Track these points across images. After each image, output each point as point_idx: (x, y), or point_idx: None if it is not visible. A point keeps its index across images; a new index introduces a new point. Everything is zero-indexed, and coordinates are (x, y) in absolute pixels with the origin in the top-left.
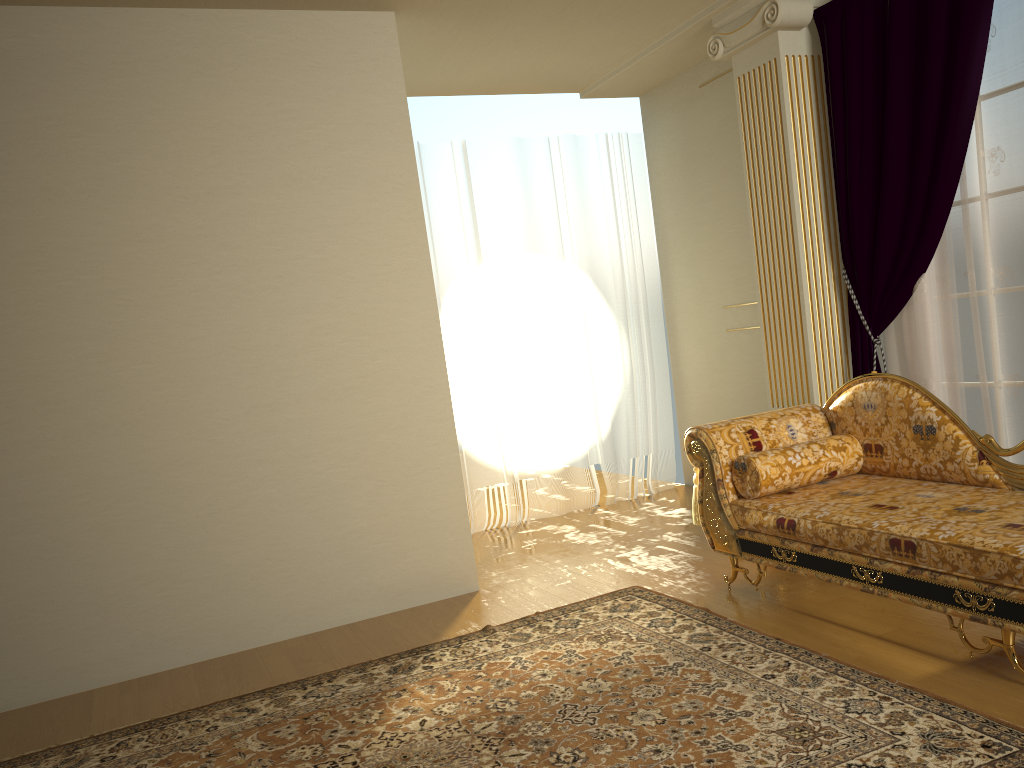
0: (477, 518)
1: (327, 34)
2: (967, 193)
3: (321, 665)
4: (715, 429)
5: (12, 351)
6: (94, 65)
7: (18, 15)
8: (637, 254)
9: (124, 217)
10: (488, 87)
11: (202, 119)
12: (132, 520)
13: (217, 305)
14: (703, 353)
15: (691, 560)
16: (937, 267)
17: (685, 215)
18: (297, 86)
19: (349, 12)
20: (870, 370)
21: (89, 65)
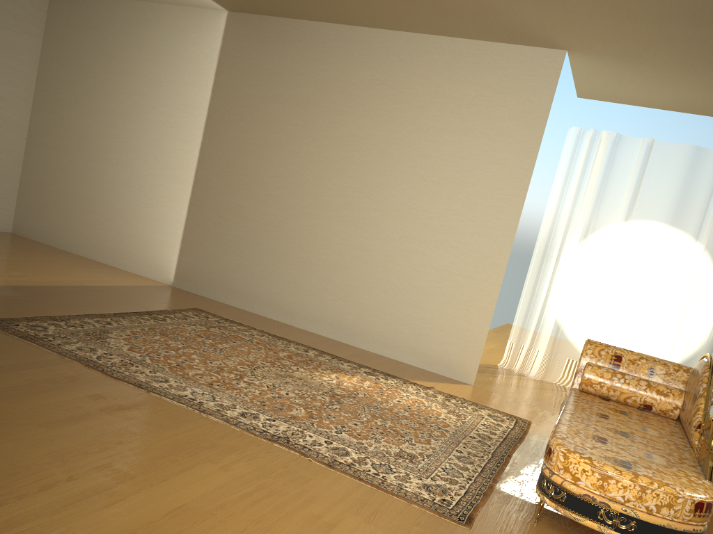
0: (553, 374)
1: (521, 58)
2: None
3: (356, 359)
4: (594, 344)
5: (325, 175)
6: (405, 59)
7: (385, 33)
8: None
9: (388, 130)
10: (683, 108)
11: (440, 92)
12: (335, 264)
13: (409, 182)
14: None
15: None
16: None
17: None
18: (493, 84)
19: (539, 48)
20: None
21: (402, 59)
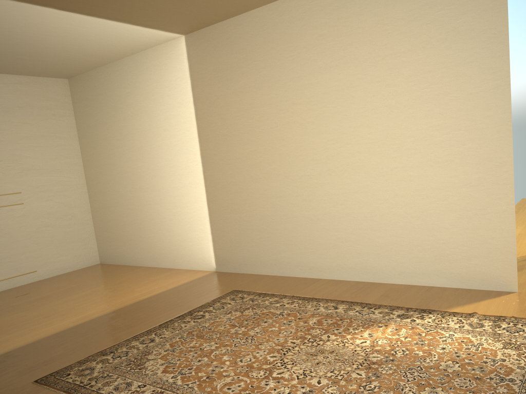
0: None
1: None
2: None
3: (386, 301)
4: None
5: (304, 138)
6: (340, 5)
7: None
8: None
9: (346, 76)
10: None
11: (383, 20)
12: (340, 213)
13: (382, 116)
14: None
15: None
16: None
17: None
18: None
19: None
20: None
21: (337, 6)
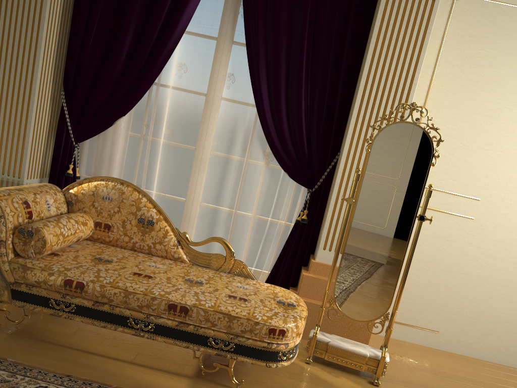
0: None
1: None
2: (163, 81)
3: None
4: (2, 197)
5: None
6: None
7: None
8: None
9: None
10: None
11: None
12: None
13: None
14: None
15: None
16: (128, 115)
17: None
18: None
19: None
20: (68, 163)
21: None
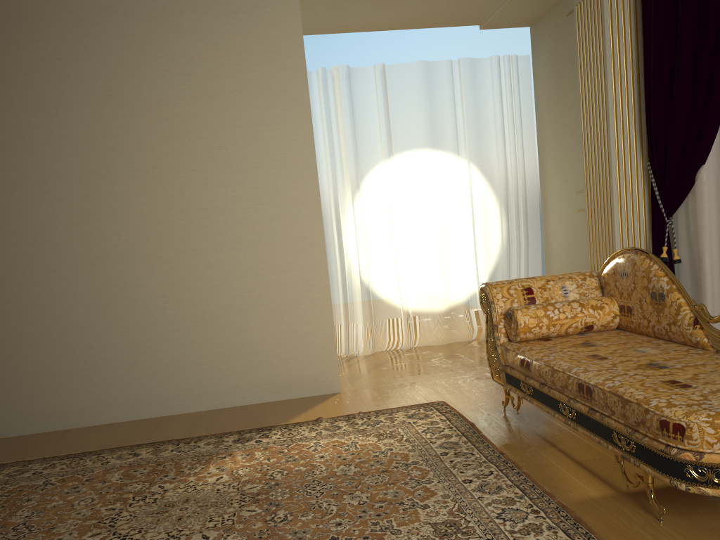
0: (380, 341)
1: None
2: None
3: (202, 431)
4: (497, 285)
5: (30, 207)
6: (86, 17)
7: None
8: (519, 150)
9: (102, 119)
10: (402, 23)
11: (155, 51)
12: (101, 321)
13: (161, 180)
14: (563, 228)
15: (499, 386)
16: (717, 160)
17: (555, 119)
18: (222, 26)
19: None
20: (663, 246)
21: (82, 17)
